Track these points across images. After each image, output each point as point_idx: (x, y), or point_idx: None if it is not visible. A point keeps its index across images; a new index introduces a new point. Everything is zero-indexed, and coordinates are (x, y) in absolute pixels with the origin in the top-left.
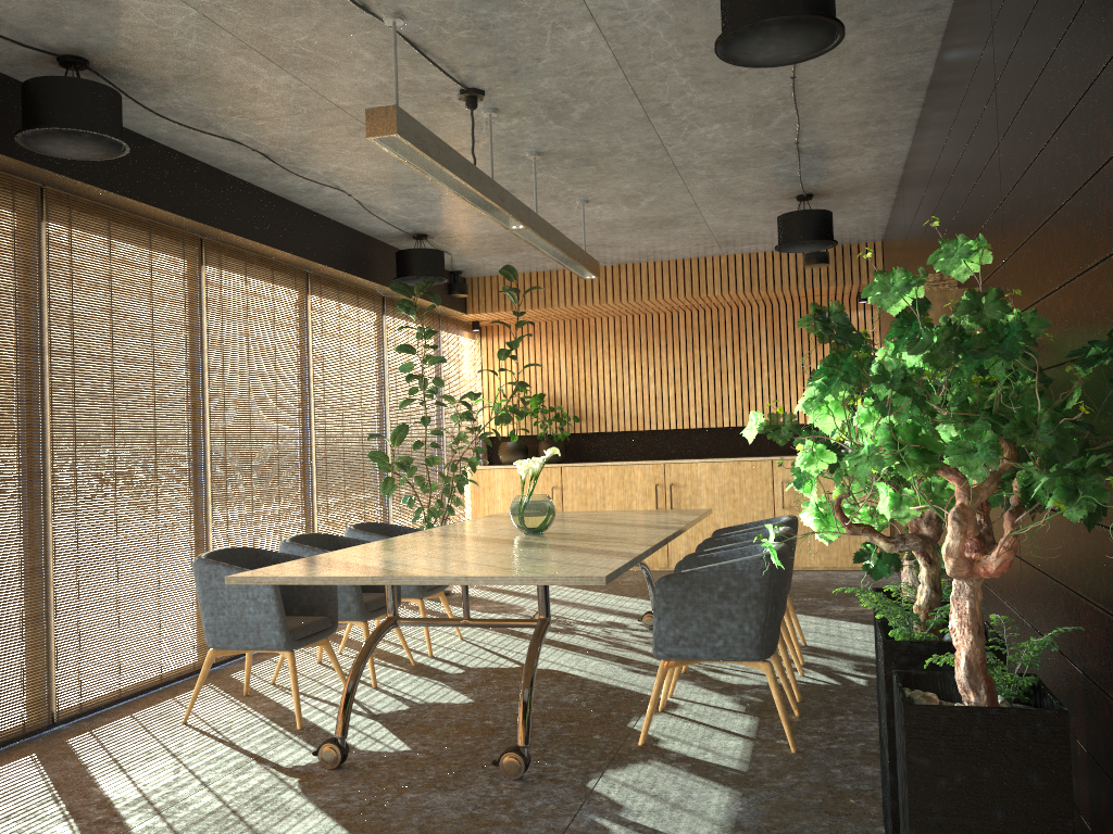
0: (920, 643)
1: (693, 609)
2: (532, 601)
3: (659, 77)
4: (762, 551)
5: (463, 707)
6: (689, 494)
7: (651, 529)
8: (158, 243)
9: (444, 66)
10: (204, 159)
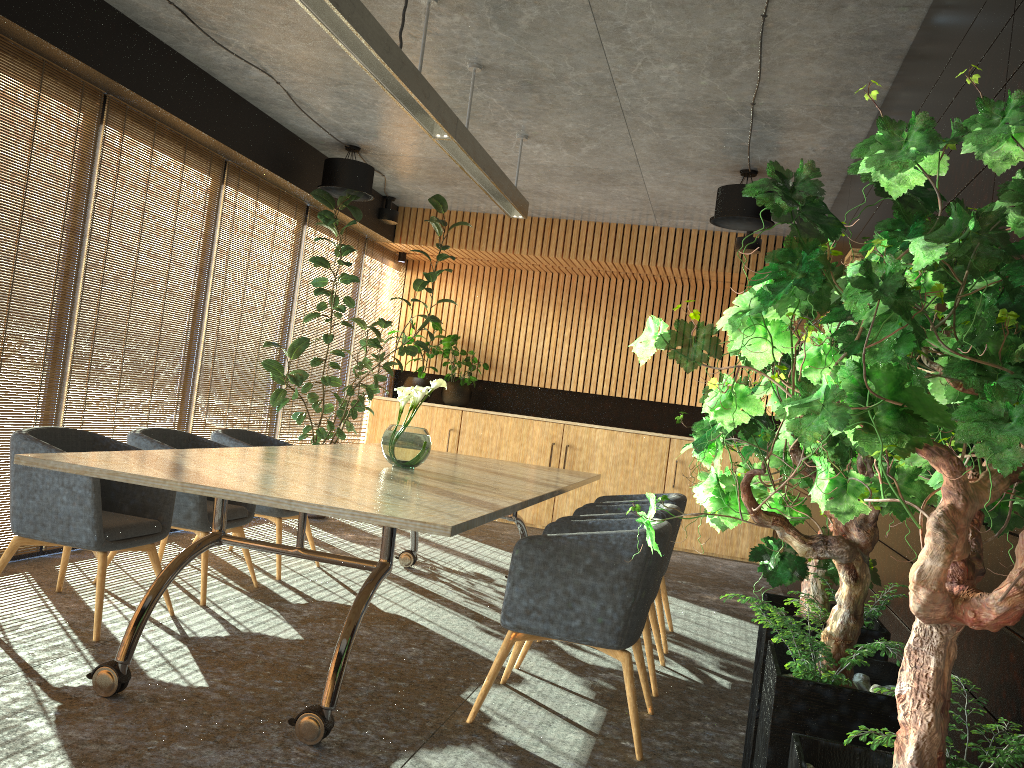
0: (826, 687)
1: (554, 580)
2: (405, 538)
3: None
4: (642, 526)
5: (288, 644)
6: (584, 458)
7: (530, 484)
8: (50, 87)
9: None
10: (117, 5)
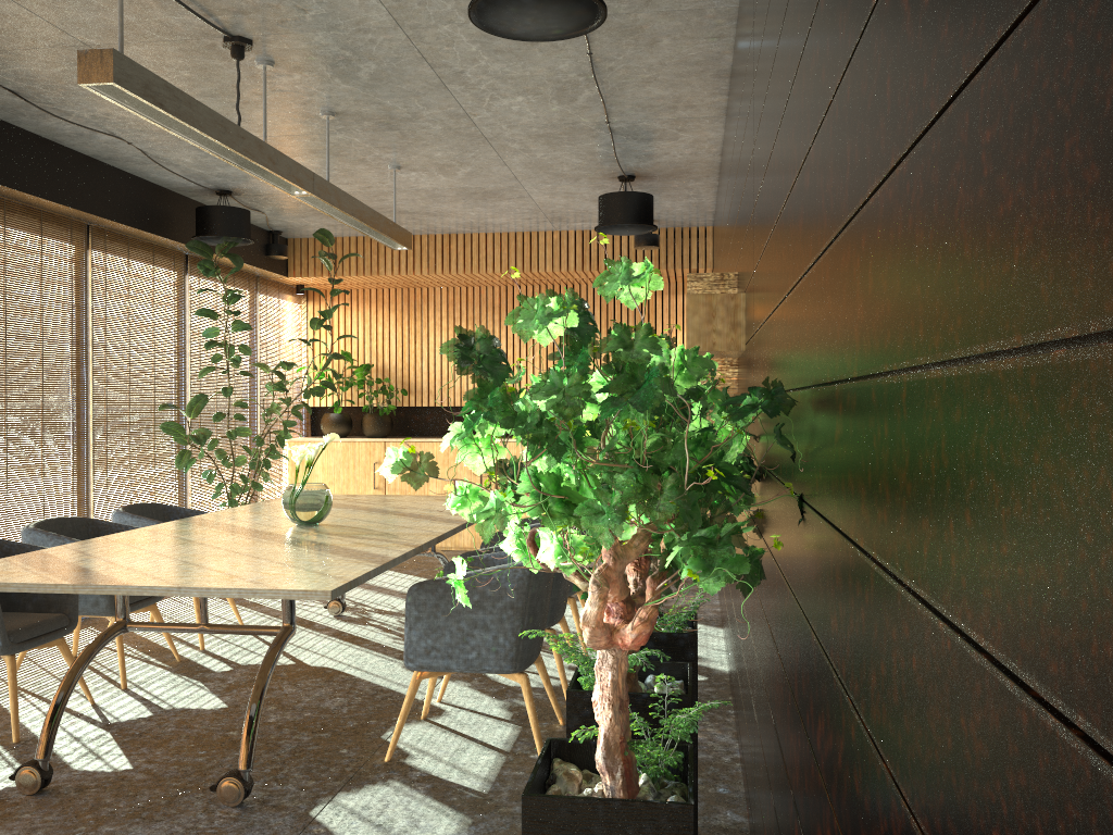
0: None
1: (447, 619)
2: None
3: (445, 41)
4: None
5: (212, 714)
6: None
7: (434, 523)
8: None
9: (197, 9)
10: None
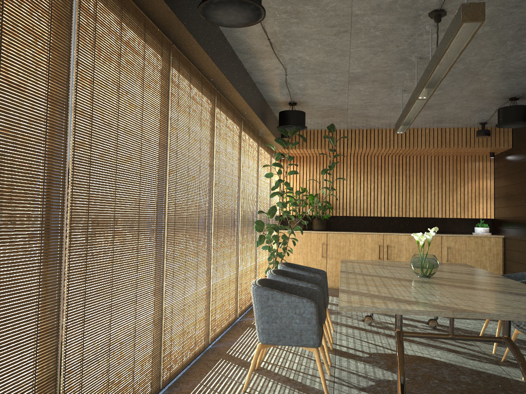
0: None
1: None
2: (336, 306)
3: None
4: None
5: (409, 384)
6: (396, 251)
7: (491, 277)
8: (203, 90)
9: None
10: (233, 42)
